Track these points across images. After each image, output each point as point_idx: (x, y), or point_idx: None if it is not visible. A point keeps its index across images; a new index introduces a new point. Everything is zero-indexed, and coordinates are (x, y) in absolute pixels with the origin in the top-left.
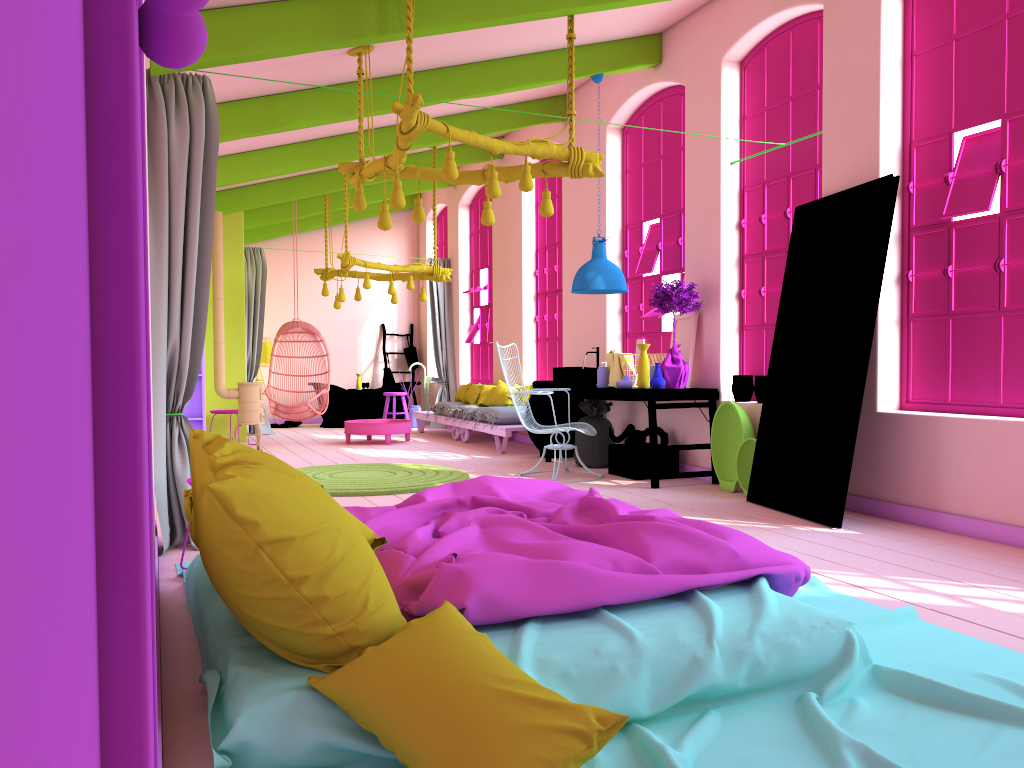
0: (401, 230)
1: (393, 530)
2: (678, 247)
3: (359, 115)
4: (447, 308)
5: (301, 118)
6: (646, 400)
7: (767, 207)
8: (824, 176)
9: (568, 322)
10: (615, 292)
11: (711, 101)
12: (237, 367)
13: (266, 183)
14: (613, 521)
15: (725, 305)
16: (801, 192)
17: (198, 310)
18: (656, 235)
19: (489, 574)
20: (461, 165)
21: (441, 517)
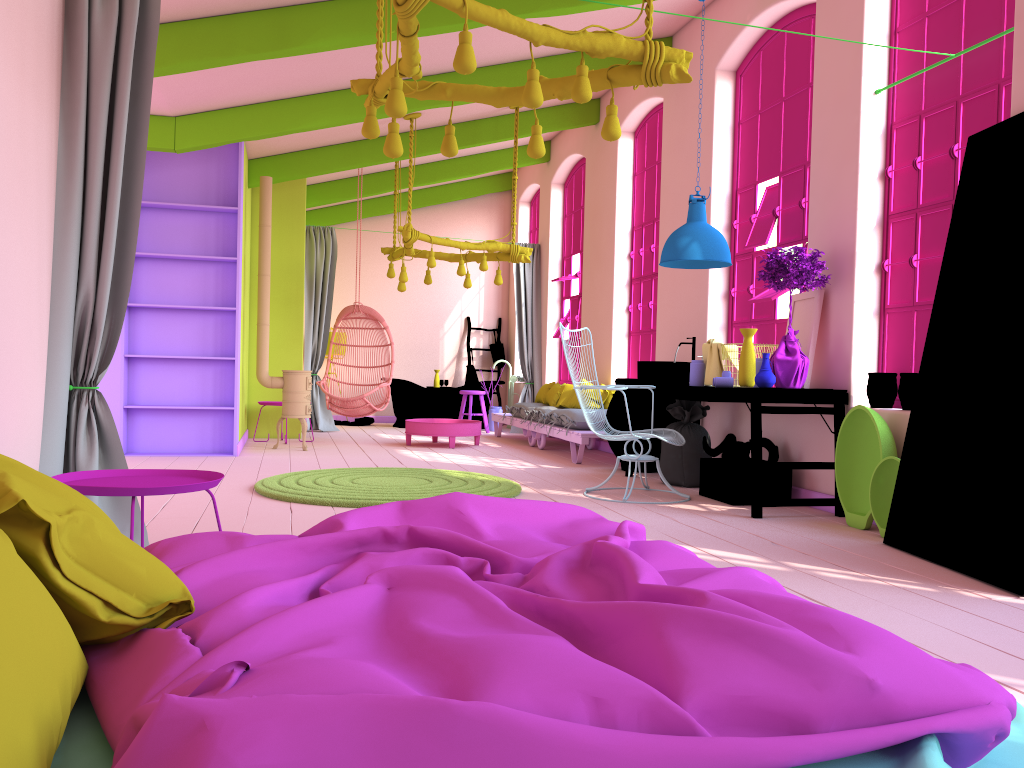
0: (492, 215)
1: (241, 582)
2: (801, 211)
3: (378, 18)
4: (535, 299)
5: (321, 36)
6: (748, 401)
7: (925, 147)
8: (1015, 88)
9: (663, 310)
10: (716, 266)
11: (851, 12)
12: (293, 355)
13: (326, 147)
14: (629, 594)
15: (861, 280)
16: (976, 121)
17: (126, 250)
18: (773, 199)
19: (268, 732)
20: (549, 131)
21: (350, 560)
